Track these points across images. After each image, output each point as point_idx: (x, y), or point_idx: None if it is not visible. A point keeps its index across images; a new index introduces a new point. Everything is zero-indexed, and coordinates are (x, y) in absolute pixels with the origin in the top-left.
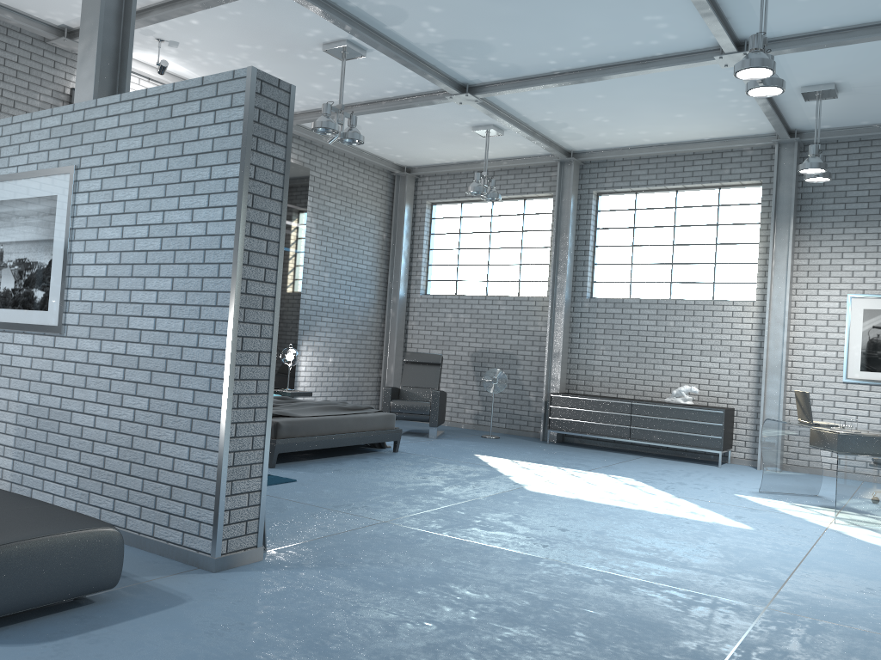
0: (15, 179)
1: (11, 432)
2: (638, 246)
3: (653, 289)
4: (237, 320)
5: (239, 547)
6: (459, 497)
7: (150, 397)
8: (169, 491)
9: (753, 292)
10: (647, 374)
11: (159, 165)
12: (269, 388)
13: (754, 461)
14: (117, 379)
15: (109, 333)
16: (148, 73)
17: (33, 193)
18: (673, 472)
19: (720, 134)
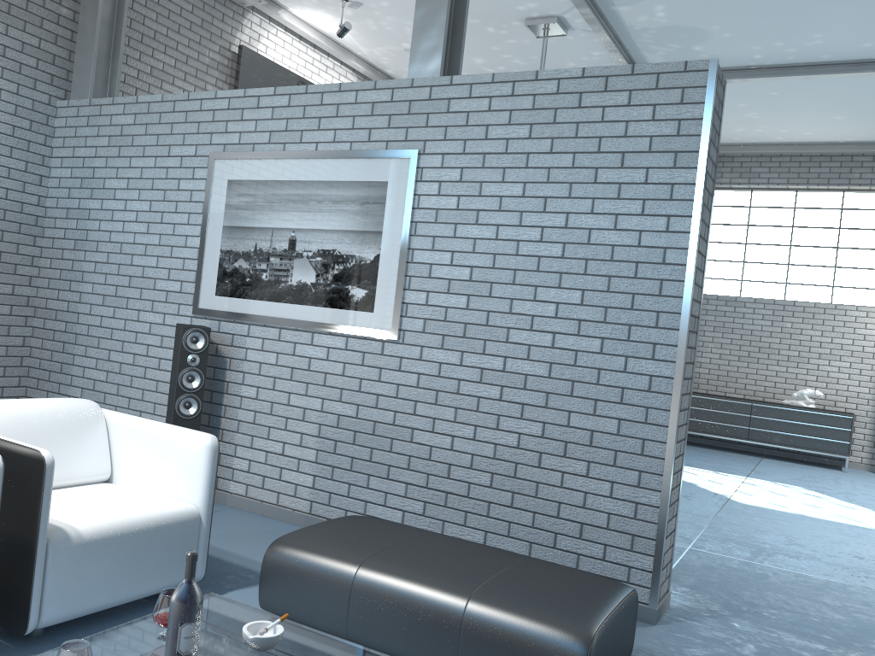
0: (317, 157)
1: (310, 445)
2: (752, 244)
3: (766, 288)
4: (686, 345)
5: (662, 594)
6: (697, 512)
7: (546, 422)
8: (577, 530)
9: (874, 298)
10: (759, 374)
11: (559, 160)
12: (688, 417)
13: (871, 465)
14: (489, 398)
15: (475, 344)
16: (308, 33)
17: (346, 176)
18: (819, 478)
19: (860, 138)
